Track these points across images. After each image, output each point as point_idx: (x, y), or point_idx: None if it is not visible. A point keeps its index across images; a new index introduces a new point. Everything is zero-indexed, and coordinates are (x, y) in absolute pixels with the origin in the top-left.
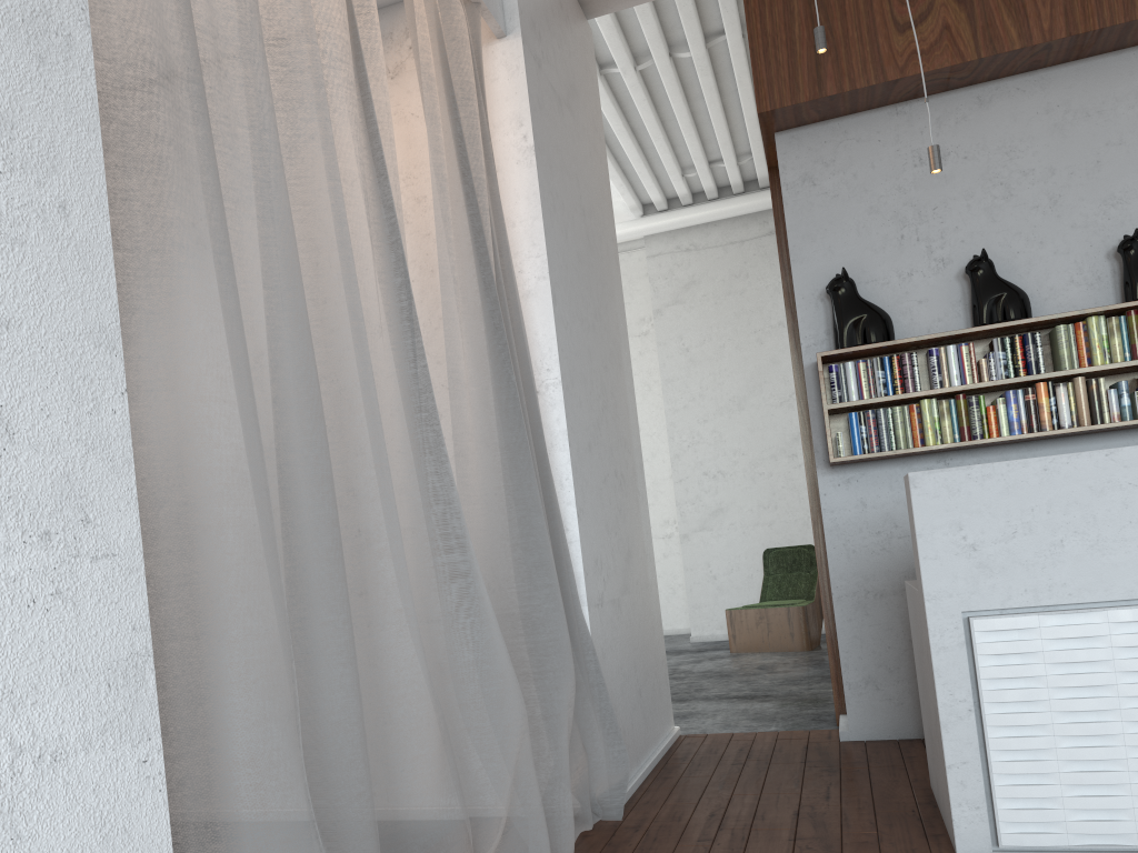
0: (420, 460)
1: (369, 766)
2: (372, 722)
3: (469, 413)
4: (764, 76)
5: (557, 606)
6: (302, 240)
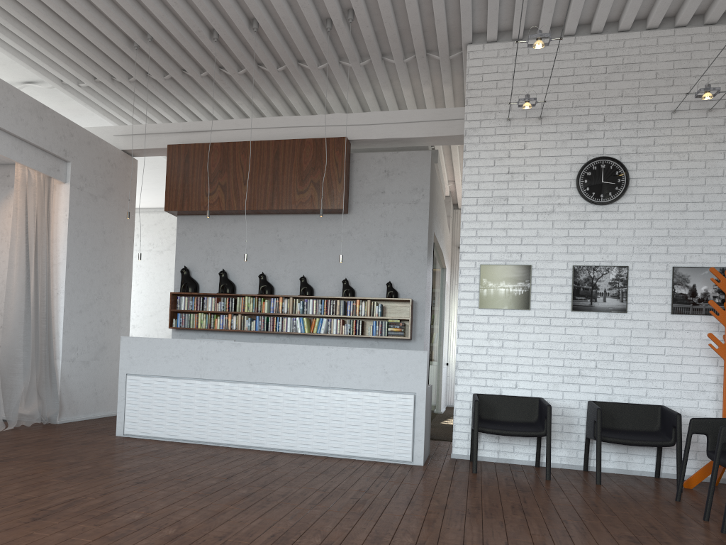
0: None
1: None
2: None
3: (13, 301)
4: (168, 199)
5: (28, 357)
6: None
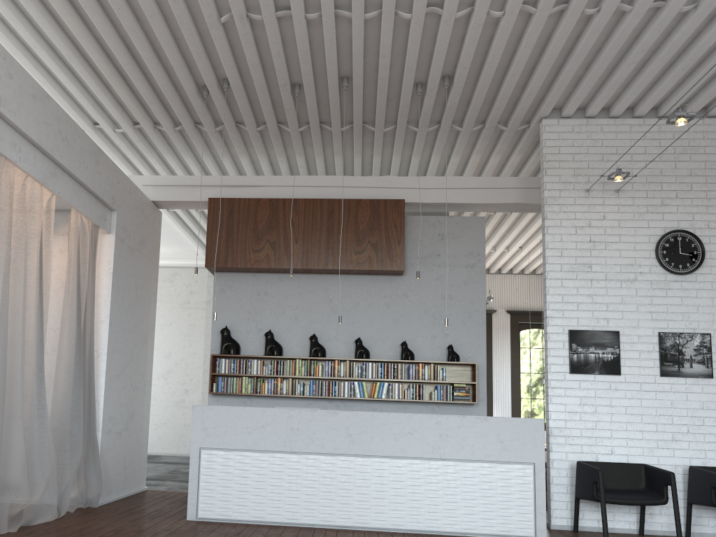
0: (37, 382)
1: (0, 461)
2: (5, 452)
3: (63, 365)
4: (209, 254)
5: (80, 430)
6: (11, 322)
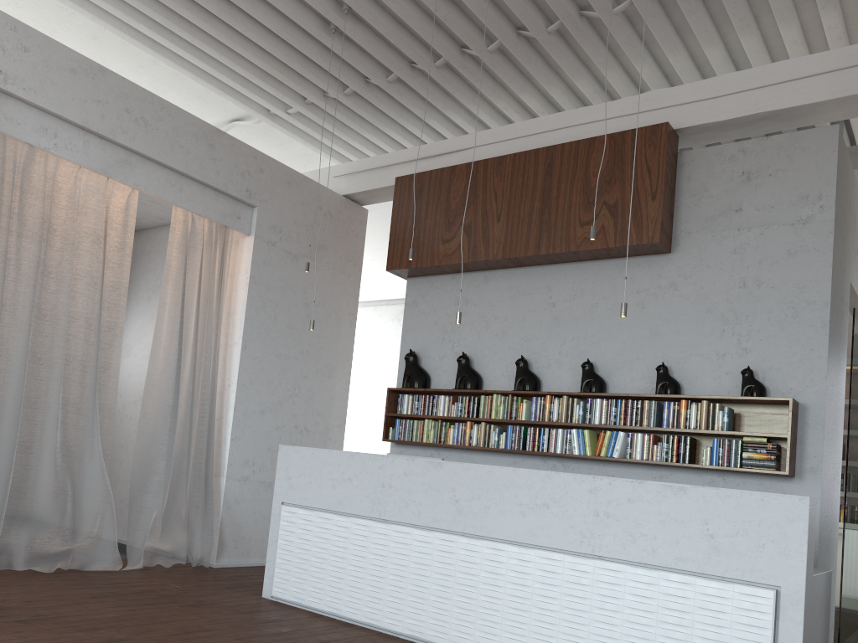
0: (91, 405)
1: (7, 487)
2: (32, 480)
3: (155, 390)
4: (391, 253)
5: (167, 469)
6: (51, 333)
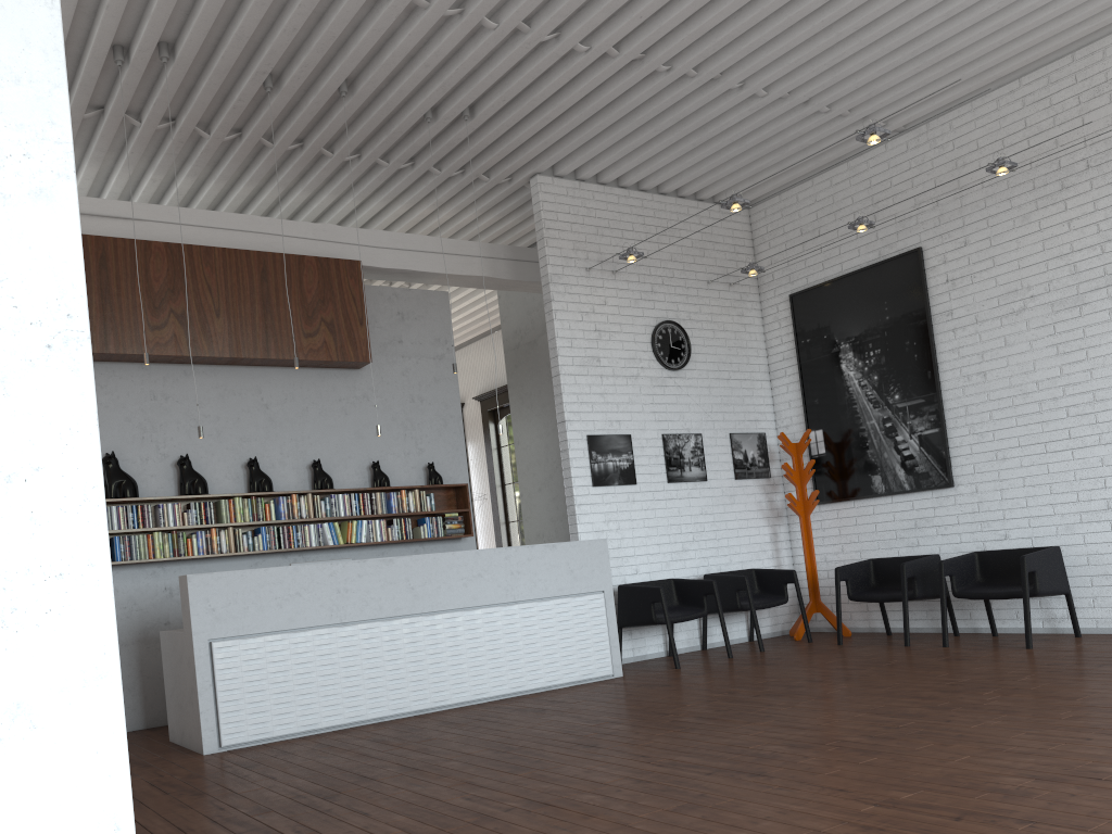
0: None
1: None
2: None
3: None
4: None
5: None
6: None
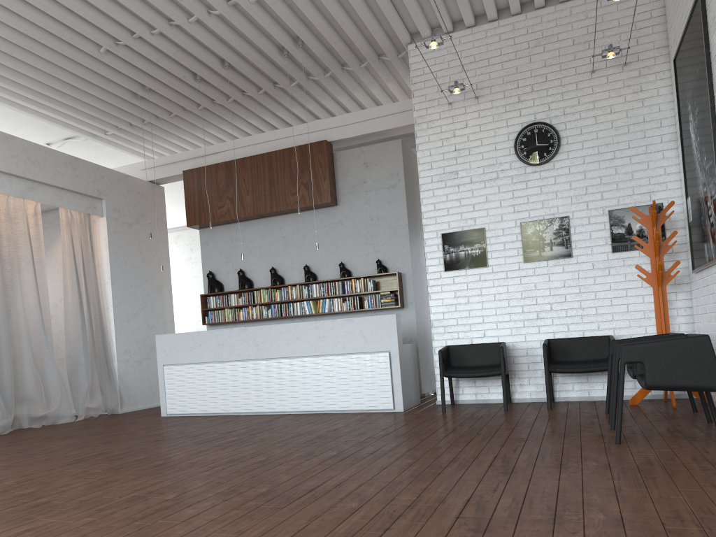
0: (42, 331)
1: (12, 383)
2: (21, 378)
3: (70, 318)
4: (188, 216)
5: (87, 361)
6: (13, 295)
